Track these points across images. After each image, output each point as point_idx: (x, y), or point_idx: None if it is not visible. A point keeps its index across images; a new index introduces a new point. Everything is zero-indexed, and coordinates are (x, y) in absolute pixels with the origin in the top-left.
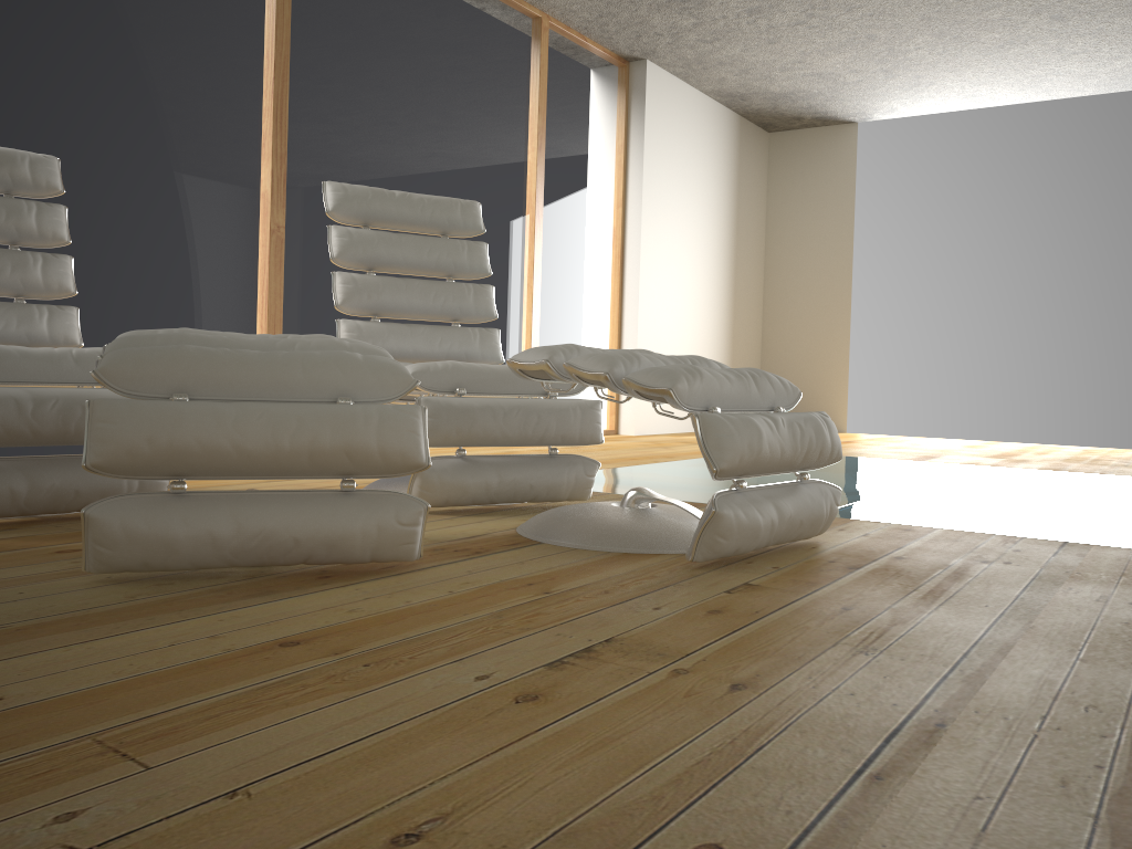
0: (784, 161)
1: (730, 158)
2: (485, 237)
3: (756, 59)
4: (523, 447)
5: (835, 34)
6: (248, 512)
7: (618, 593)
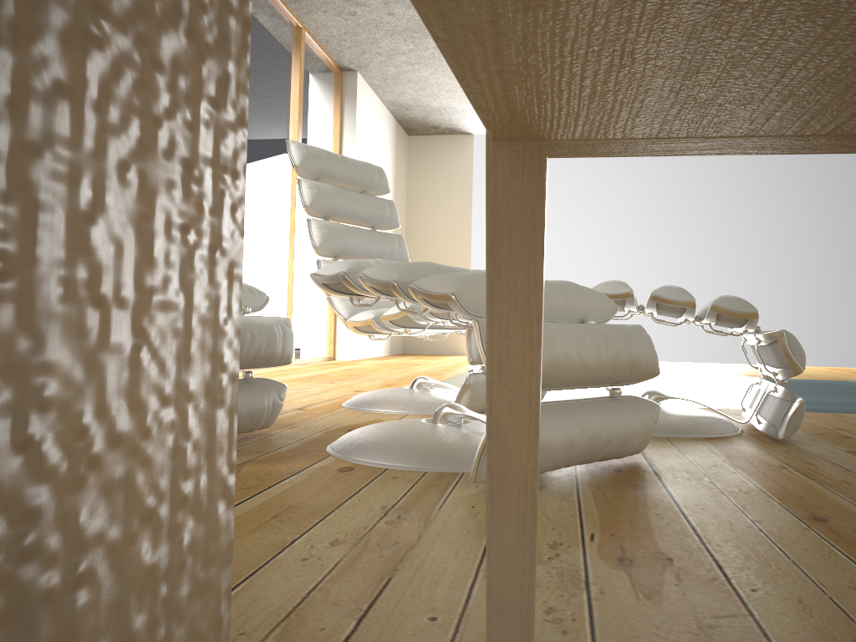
0: (420, 157)
1: (392, 152)
2: (269, 198)
3: (436, 81)
4: (311, 370)
5: None
6: (582, 418)
7: (816, 463)
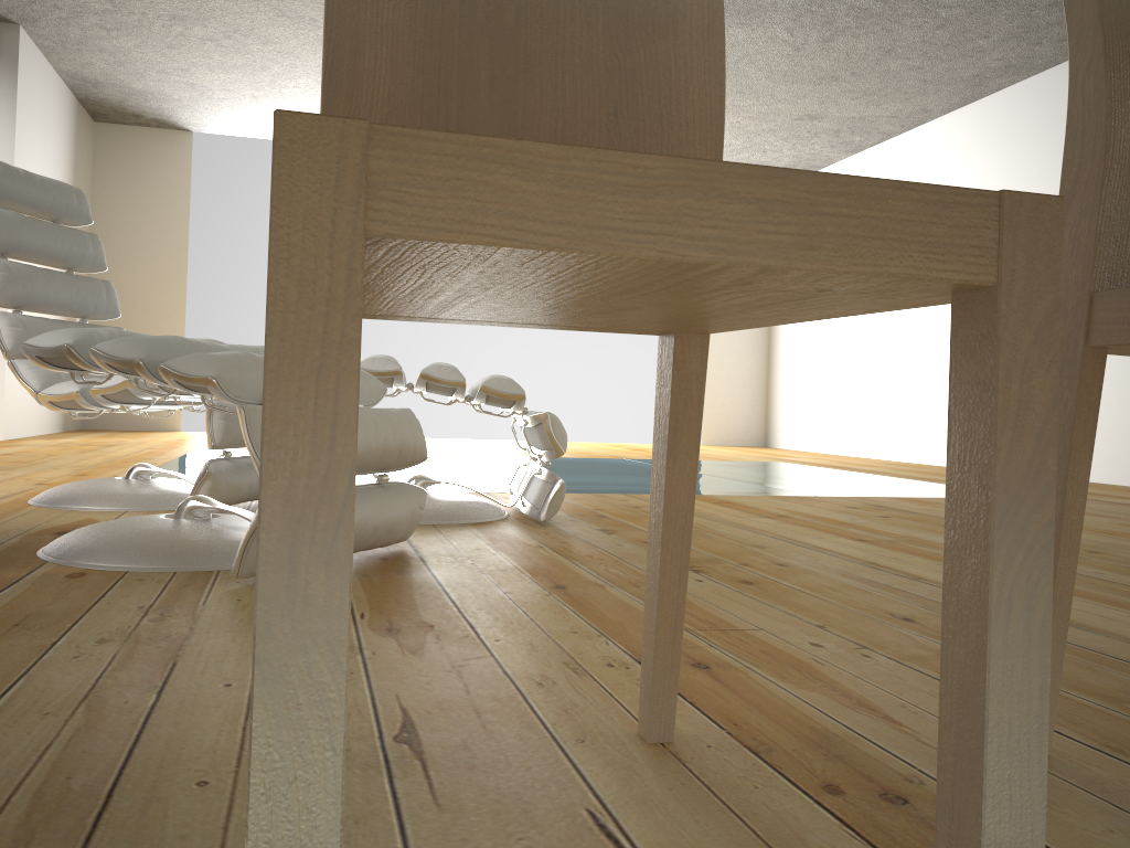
0: (113, 155)
1: (71, 144)
2: None
3: (143, 56)
4: None
5: (236, 57)
6: None
7: (570, 541)
